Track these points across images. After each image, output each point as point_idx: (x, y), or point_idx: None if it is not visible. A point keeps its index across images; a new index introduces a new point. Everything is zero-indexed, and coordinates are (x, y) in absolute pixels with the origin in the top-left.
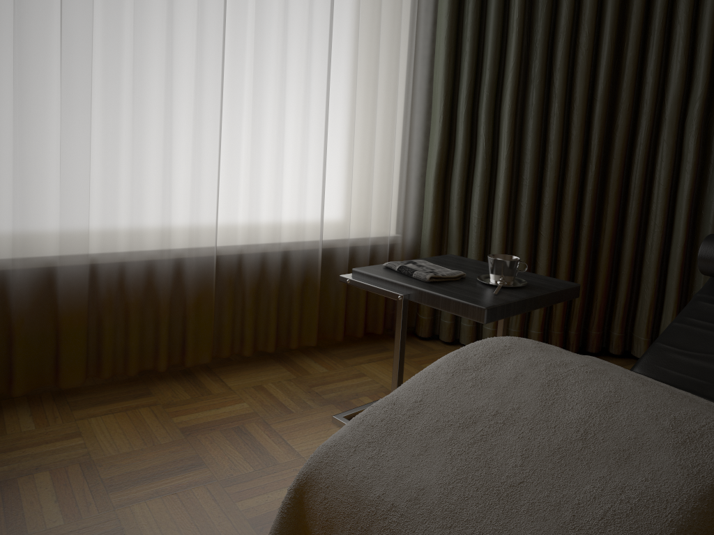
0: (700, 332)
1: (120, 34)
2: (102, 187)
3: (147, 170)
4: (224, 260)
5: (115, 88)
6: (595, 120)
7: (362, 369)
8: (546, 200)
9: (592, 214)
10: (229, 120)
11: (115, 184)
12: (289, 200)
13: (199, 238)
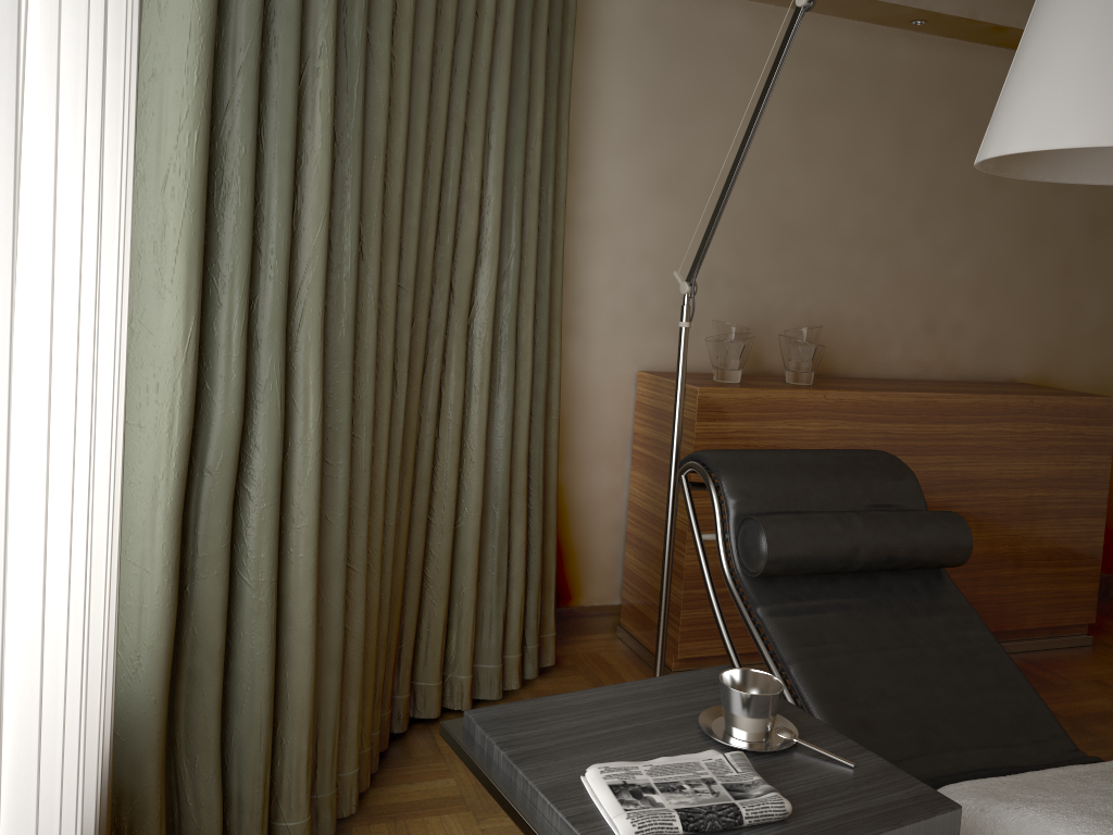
0: (831, 664)
1: None
2: None
3: None
4: None
5: None
6: (403, 327)
7: None
8: (360, 498)
9: (398, 500)
10: None
11: None
12: None
13: None
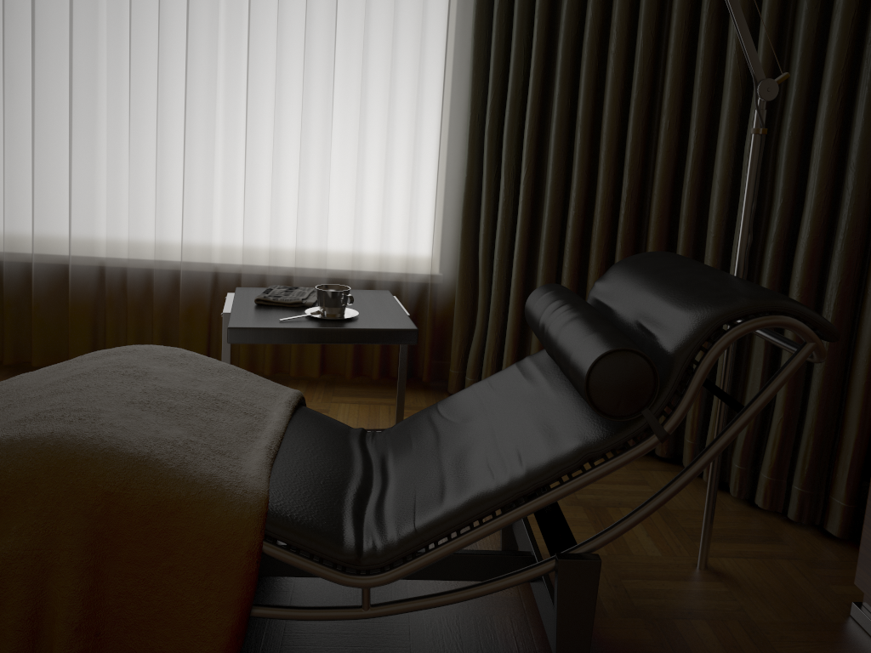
0: (473, 397)
1: (119, 66)
2: (106, 200)
3: (145, 186)
4: (220, 277)
5: (114, 113)
6: (627, 143)
7: (334, 407)
8: (566, 243)
9: None
10: (224, 142)
11: (115, 197)
12: (291, 224)
13: (190, 252)
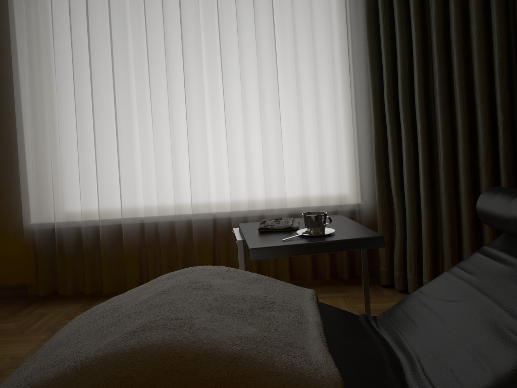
0: (452, 281)
1: (143, 94)
2: (141, 179)
3: (165, 167)
4: (217, 221)
5: (143, 123)
6: (496, 91)
7: None
8: (460, 167)
9: (508, 176)
10: (212, 133)
11: (147, 177)
12: (260, 180)
13: (197, 207)
